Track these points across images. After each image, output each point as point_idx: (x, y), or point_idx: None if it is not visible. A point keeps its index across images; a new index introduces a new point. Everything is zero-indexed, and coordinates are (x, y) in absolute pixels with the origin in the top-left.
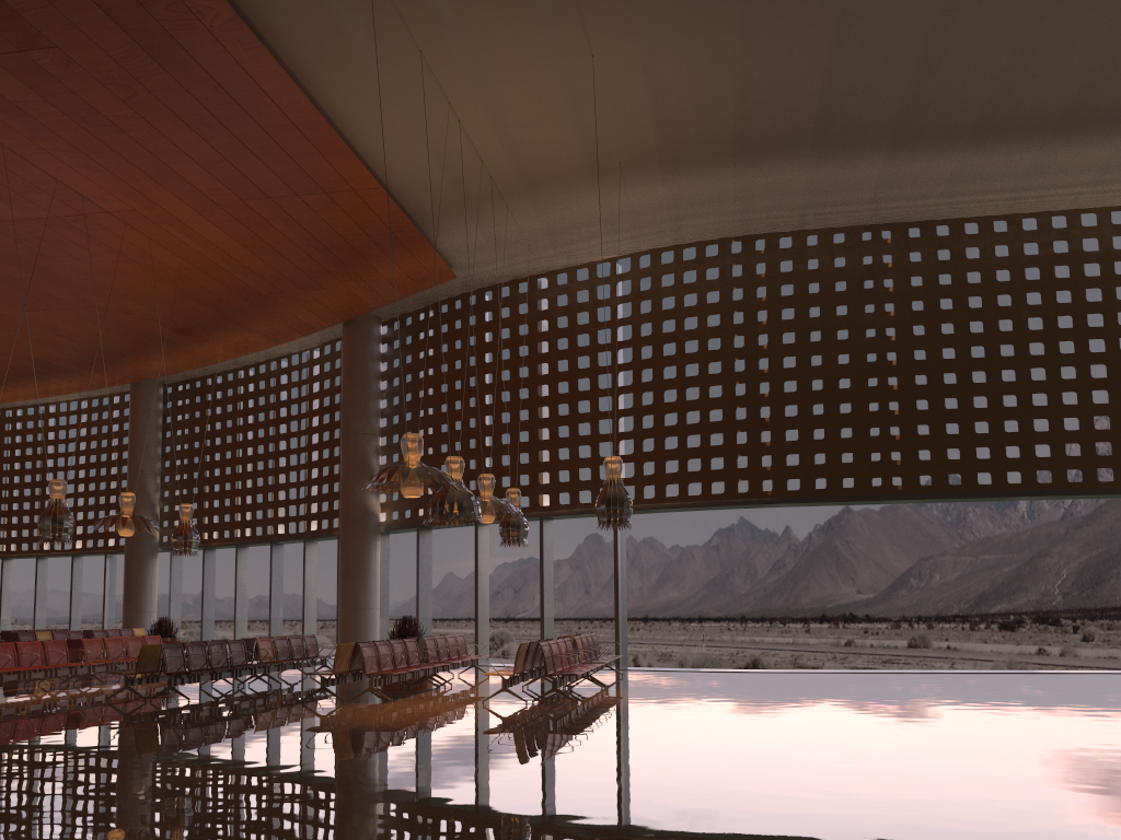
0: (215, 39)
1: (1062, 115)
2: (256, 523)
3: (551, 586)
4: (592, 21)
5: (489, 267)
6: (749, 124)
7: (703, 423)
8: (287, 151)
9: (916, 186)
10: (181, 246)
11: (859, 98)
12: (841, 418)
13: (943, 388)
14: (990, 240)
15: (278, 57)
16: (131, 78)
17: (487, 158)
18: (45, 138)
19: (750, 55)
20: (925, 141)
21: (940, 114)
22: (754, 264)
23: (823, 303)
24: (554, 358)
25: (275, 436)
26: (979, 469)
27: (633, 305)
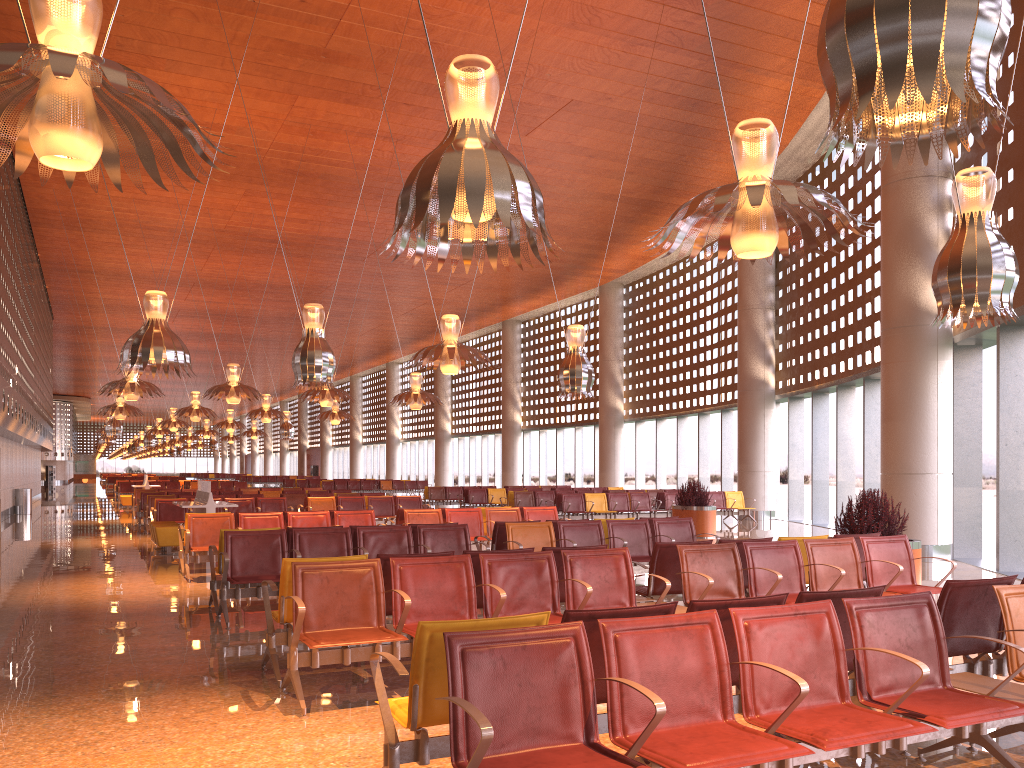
0: None
1: None
2: (847, 353)
3: None
4: None
5: None
6: None
7: None
8: None
9: None
10: None
11: None
12: None
13: None
14: None
15: None
16: None
17: None
18: None
19: None
20: None
21: None
22: None
23: None
24: None
25: (861, 227)
26: None
27: None
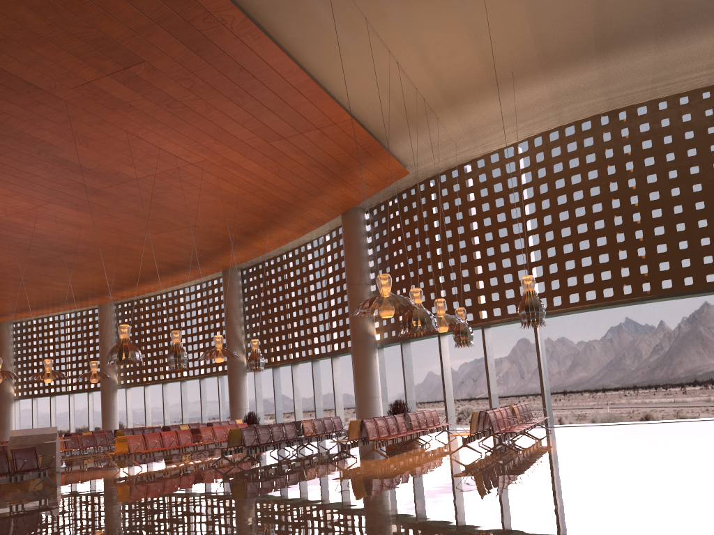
0: (235, 36)
1: None
2: (301, 348)
3: (493, 373)
4: None
5: (430, 163)
6: (605, 25)
7: (592, 248)
8: (290, 104)
9: None
10: (236, 179)
11: None
12: (699, 231)
13: None
14: None
15: (276, 41)
16: (190, 73)
17: (419, 86)
18: (148, 122)
19: None
20: None
21: None
22: (619, 130)
23: (676, 149)
24: (480, 217)
25: (307, 293)
26: None
27: (532, 173)
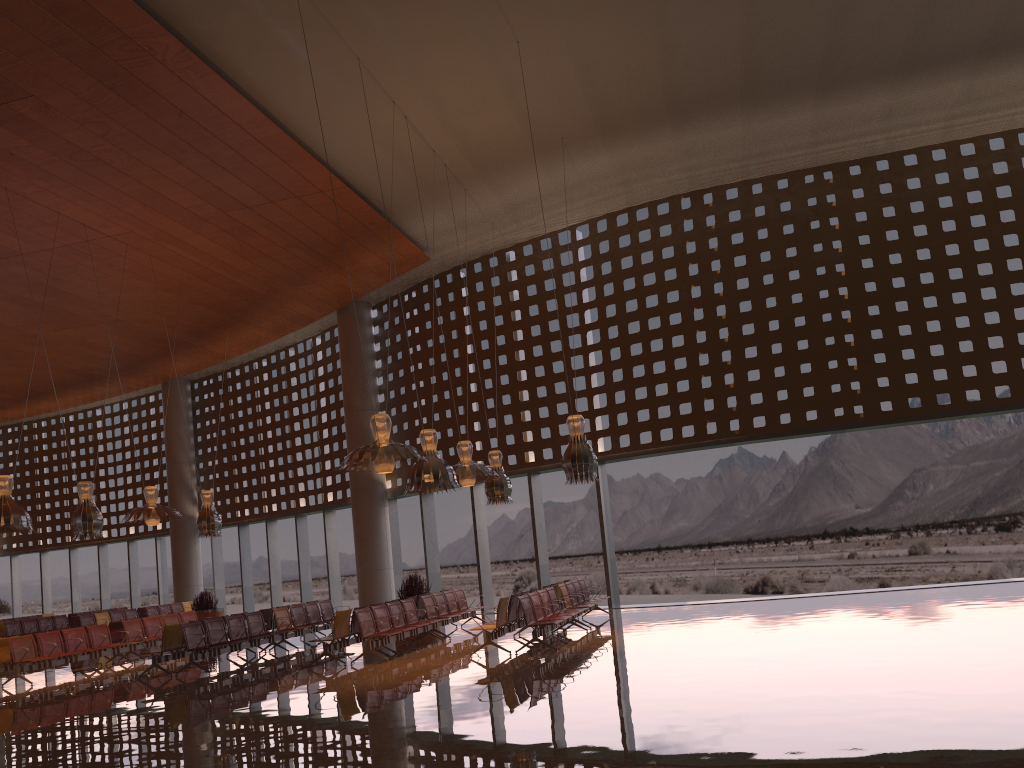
0: (169, 72)
1: (983, 41)
2: (281, 498)
3: (543, 536)
4: (511, 10)
5: (460, 246)
6: (678, 87)
7: (669, 372)
8: (255, 164)
9: (850, 126)
10: (179, 259)
11: (780, 50)
12: (799, 354)
13: (895, 316)
14: (929, 169)
15: (231, 80)
16: (104, 115)
17: (438, 148)
18: (41, 177)
19: (667, 22)
20: (852, 83)
21: (862, 55)
22: (704, 217)
23: (773, 247)
24: (527, 324)
25: (289, 419)
26: (937, 391)
27: (594, 268)
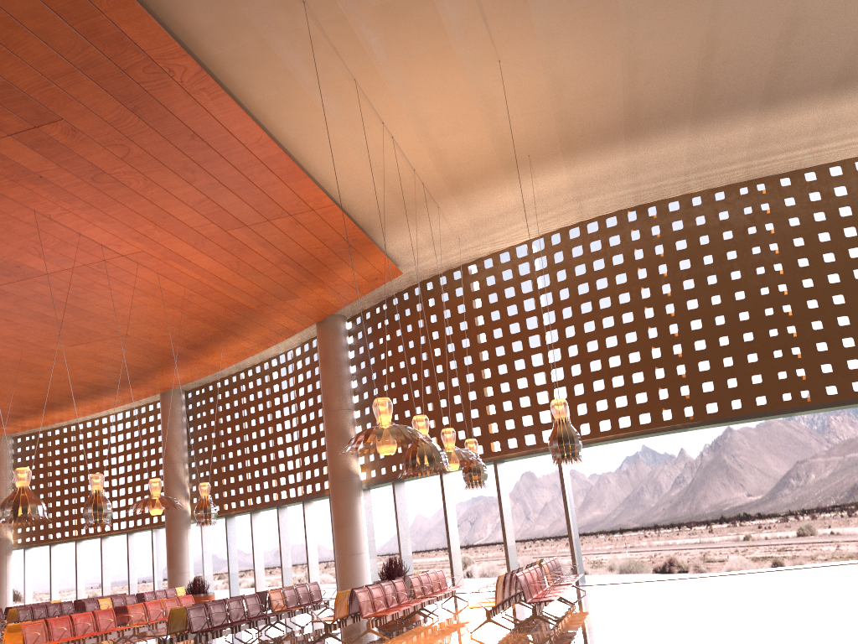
0: (186, 93)
1: None
2: (264, 492)
3: (510, 519)
4: (497, 29)
5: (428, 262)
6: (637, 104)
7: (624, 365)
8: (256, 183)
9: (785, 140)
10: (182, 276)
11: (733, 66)
12: (745, 346)
13: (833, 309)
14: (854, 178)
15: (239, 103)
16: (125, 137)
17: (418, 167)
18: (65, 200)
19: (635, 39)
20: (792, 97)
21: (805, 70)
22: (649, 227)
23: (714, 251)
24: (489, 328)
25: (272, 421)
26: None
27: (550, 276)
